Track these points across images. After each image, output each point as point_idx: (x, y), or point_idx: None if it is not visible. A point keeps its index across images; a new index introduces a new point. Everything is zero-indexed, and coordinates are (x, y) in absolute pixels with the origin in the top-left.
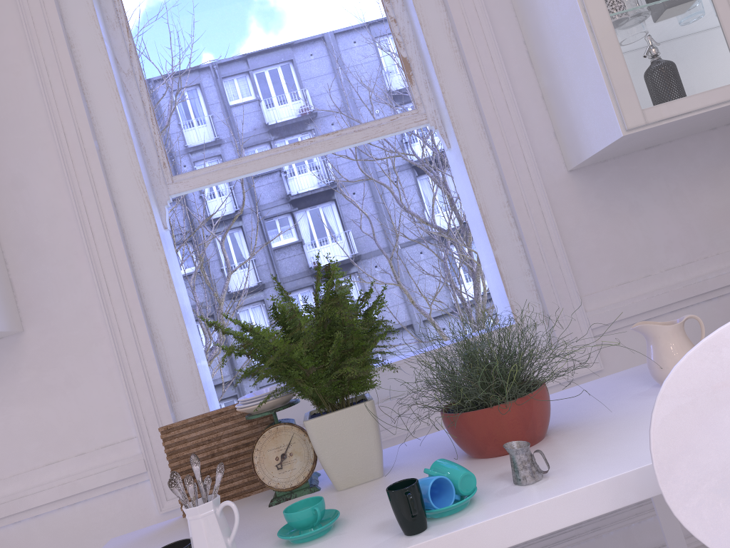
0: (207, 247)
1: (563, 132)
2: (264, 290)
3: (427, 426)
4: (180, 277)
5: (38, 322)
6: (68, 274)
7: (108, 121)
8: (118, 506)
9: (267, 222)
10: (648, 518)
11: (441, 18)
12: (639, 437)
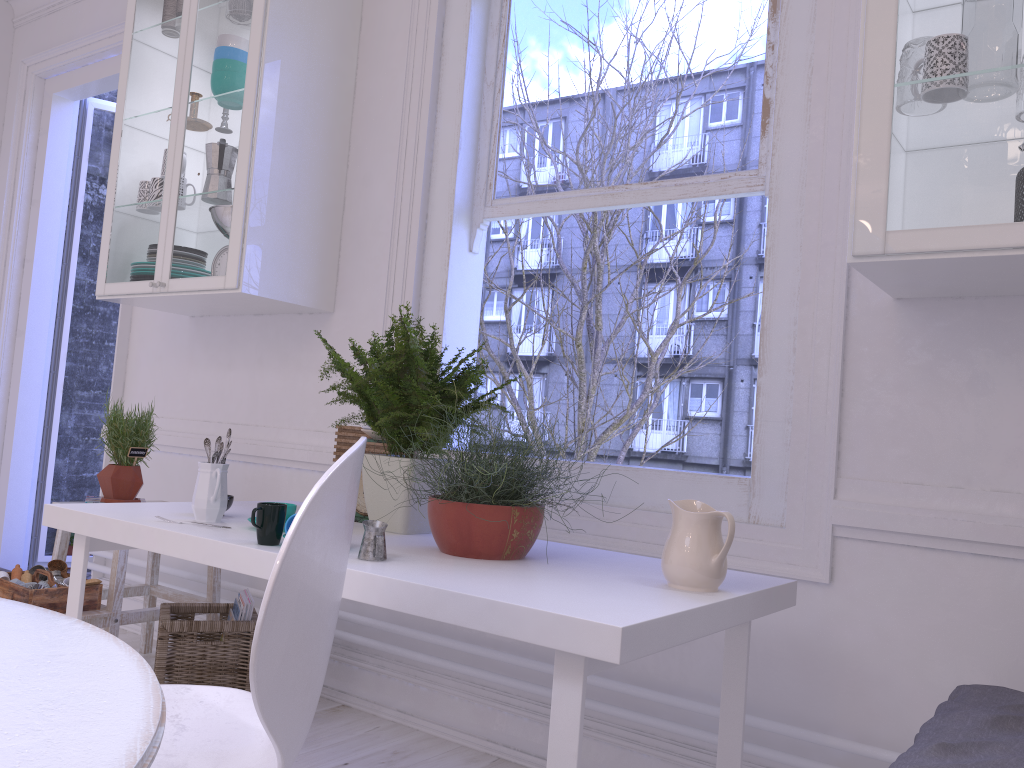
0: (745, 292)
1: None
2: None
3: (595, 546)
4: (470, 304)
5: (344, 308)
6: (373, 272)
7: (446, 134)
8: None
9: None
10: None
11: (808, 52)
12: (481, 577)
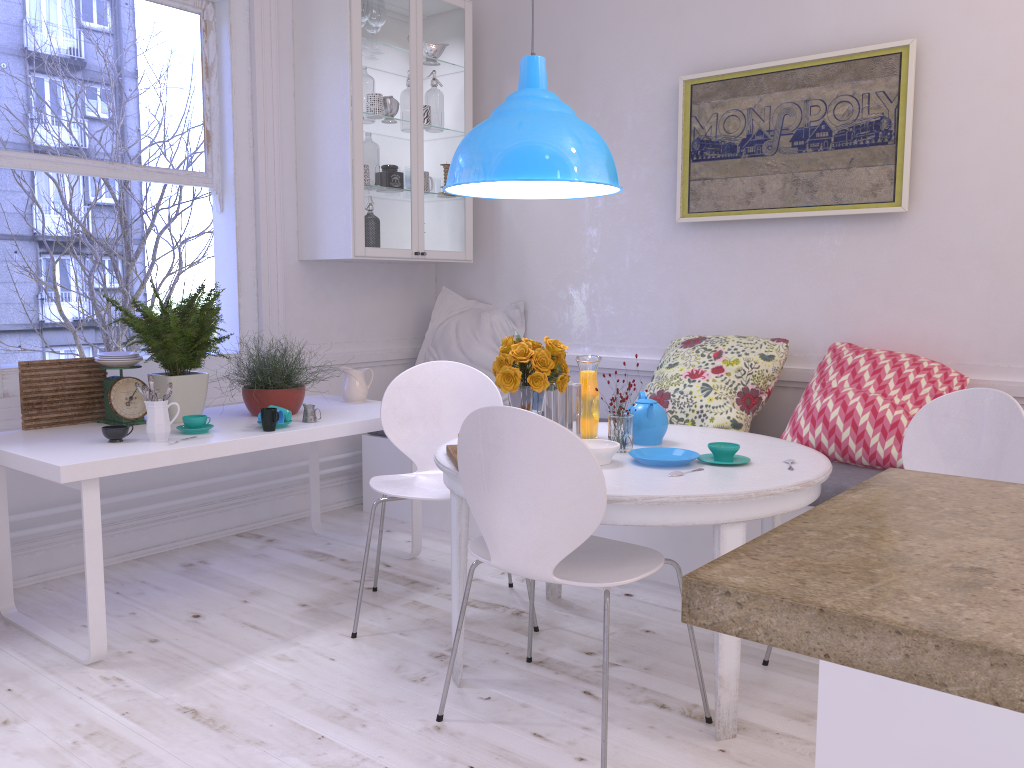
0: None
1: (306, 234)
2: None
3: None
4: None
5: None
6: None
7: None
8: None
9: None
10: (287, 497)
11: (247, 119)
12: (352, 414)
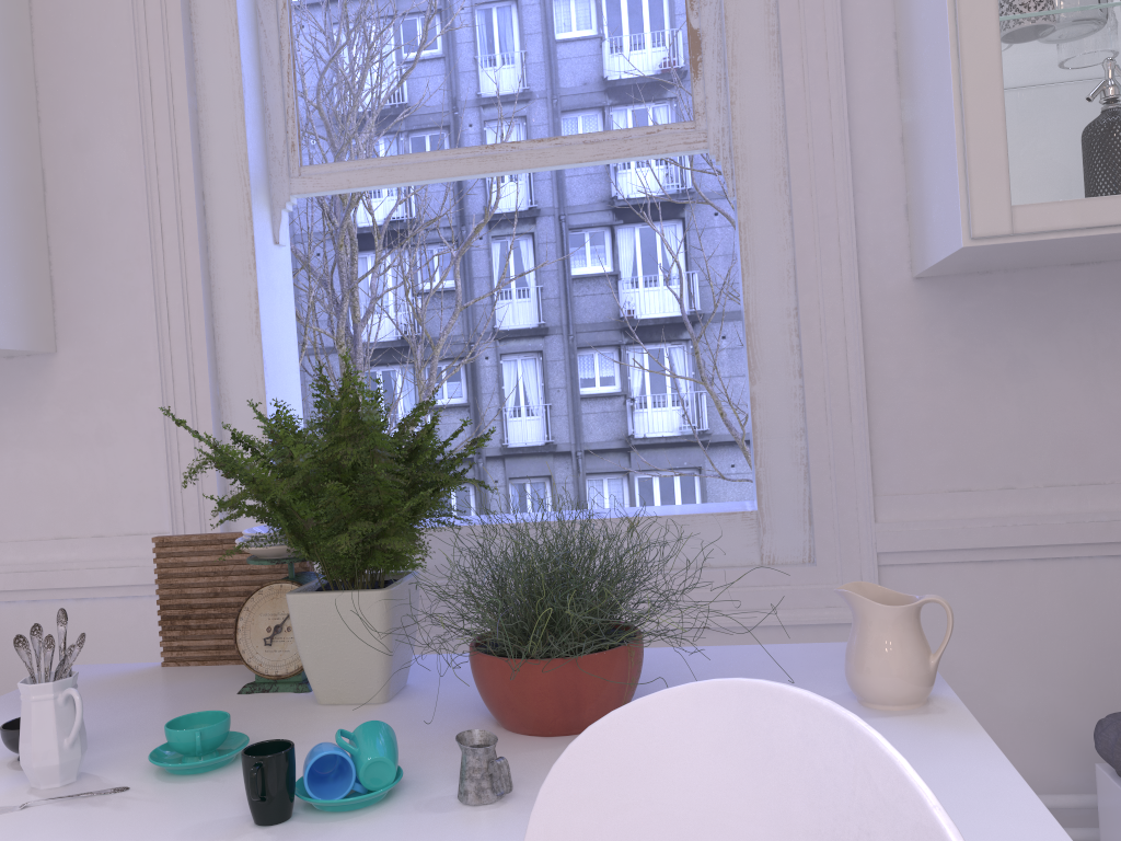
0: (476, 256)
1: (914, 209)
2: (545, 336)
3: None
4: (286, 319)
5: (76, 345)
6: (123, 286)
7: (216, 69)
8: (132, 618)
9: (572, 234)
10: None
11: None
12: None
